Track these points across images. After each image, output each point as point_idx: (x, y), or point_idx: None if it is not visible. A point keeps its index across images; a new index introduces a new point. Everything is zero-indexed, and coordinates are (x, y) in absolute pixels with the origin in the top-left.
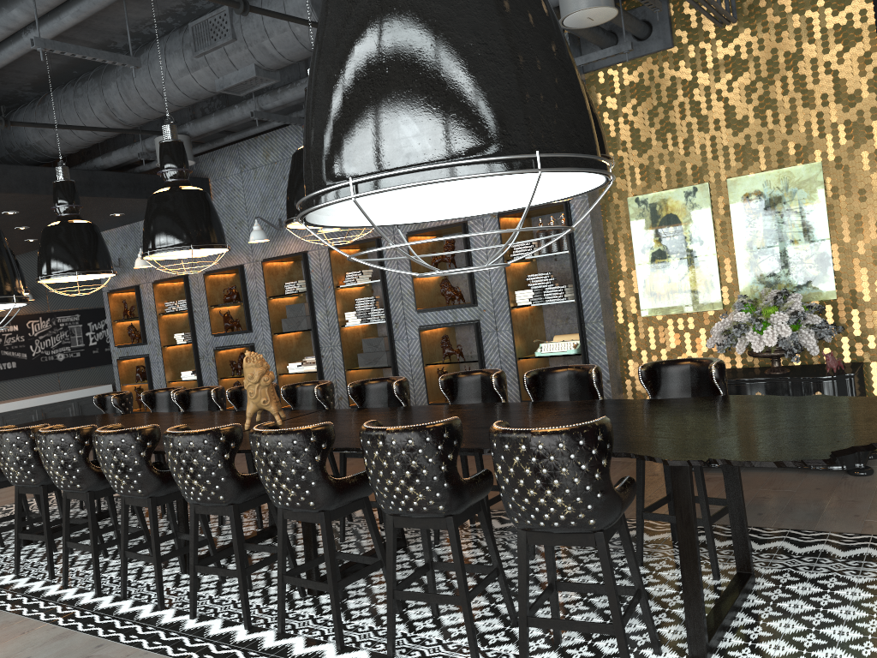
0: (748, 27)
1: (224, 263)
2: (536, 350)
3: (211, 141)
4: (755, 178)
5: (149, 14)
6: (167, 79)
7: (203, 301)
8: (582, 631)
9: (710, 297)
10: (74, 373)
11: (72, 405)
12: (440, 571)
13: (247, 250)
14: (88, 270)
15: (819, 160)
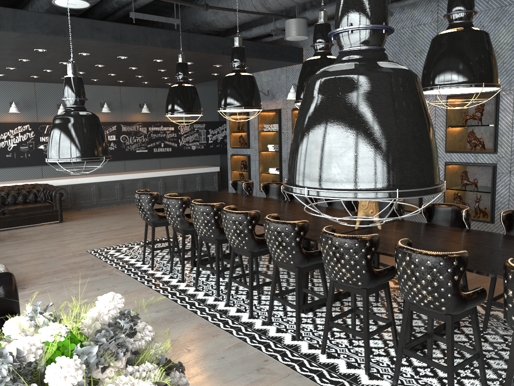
0: None
1: None
2: None
3: None
4: None
5: None
6: None
7: (289, 126)
8: None
9: None
10: (199, 157)
11: (198, 176)
12: (500, 358)
13: None
14: (249, 106)
15: None
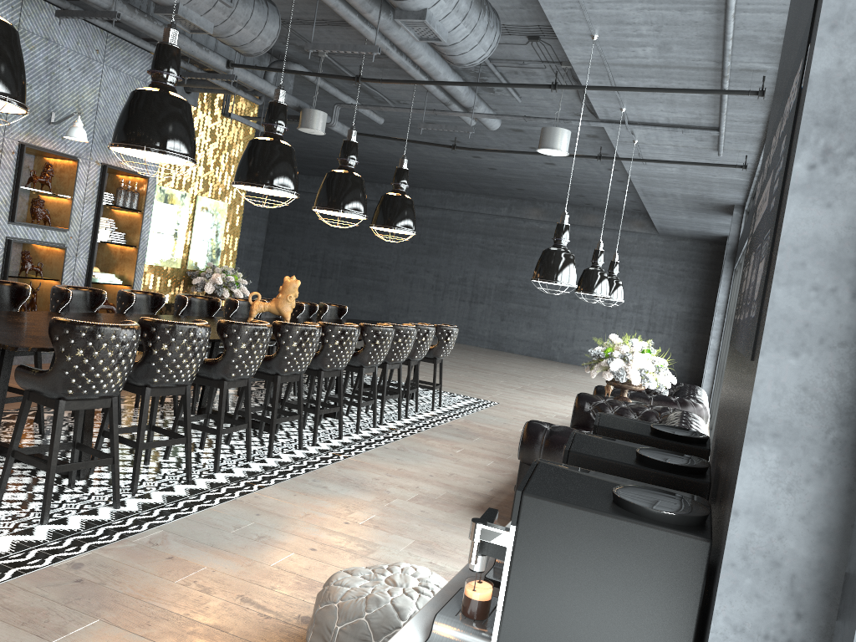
0: (221, 120)
1: None
2: (93, 277)
3: None
4: (208, 200)
5: None
6: None
7: None
8: (438, 388)
9: (177, 260)
10: None
11: None
12: None
13: None
14: (186, 161)
15: (226, 202)
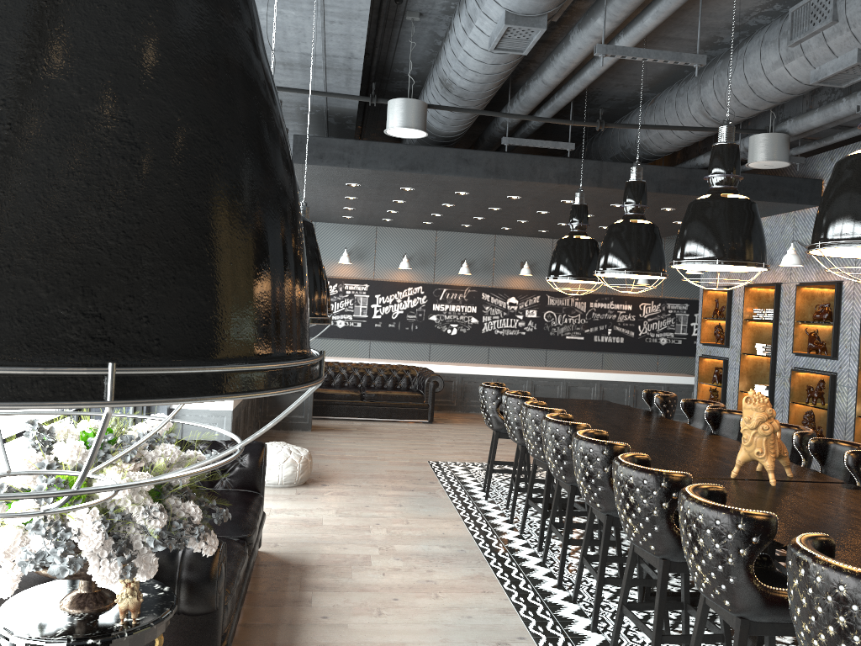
0: None
1: (821, 276)
2: None
3: (818, 139)
4: None
5: (752, 3)
6: (759, 73)
7: (790, 314)
8: None
9: None
10: (672, 358)
11: (661, 389)
12: None
13: (849, 265)
14: (636, 270)
15: None
